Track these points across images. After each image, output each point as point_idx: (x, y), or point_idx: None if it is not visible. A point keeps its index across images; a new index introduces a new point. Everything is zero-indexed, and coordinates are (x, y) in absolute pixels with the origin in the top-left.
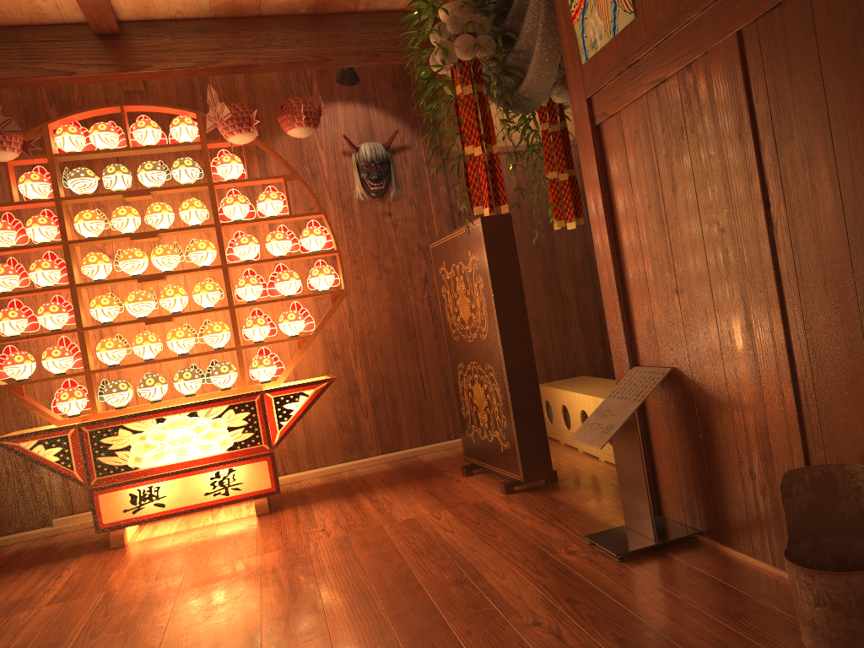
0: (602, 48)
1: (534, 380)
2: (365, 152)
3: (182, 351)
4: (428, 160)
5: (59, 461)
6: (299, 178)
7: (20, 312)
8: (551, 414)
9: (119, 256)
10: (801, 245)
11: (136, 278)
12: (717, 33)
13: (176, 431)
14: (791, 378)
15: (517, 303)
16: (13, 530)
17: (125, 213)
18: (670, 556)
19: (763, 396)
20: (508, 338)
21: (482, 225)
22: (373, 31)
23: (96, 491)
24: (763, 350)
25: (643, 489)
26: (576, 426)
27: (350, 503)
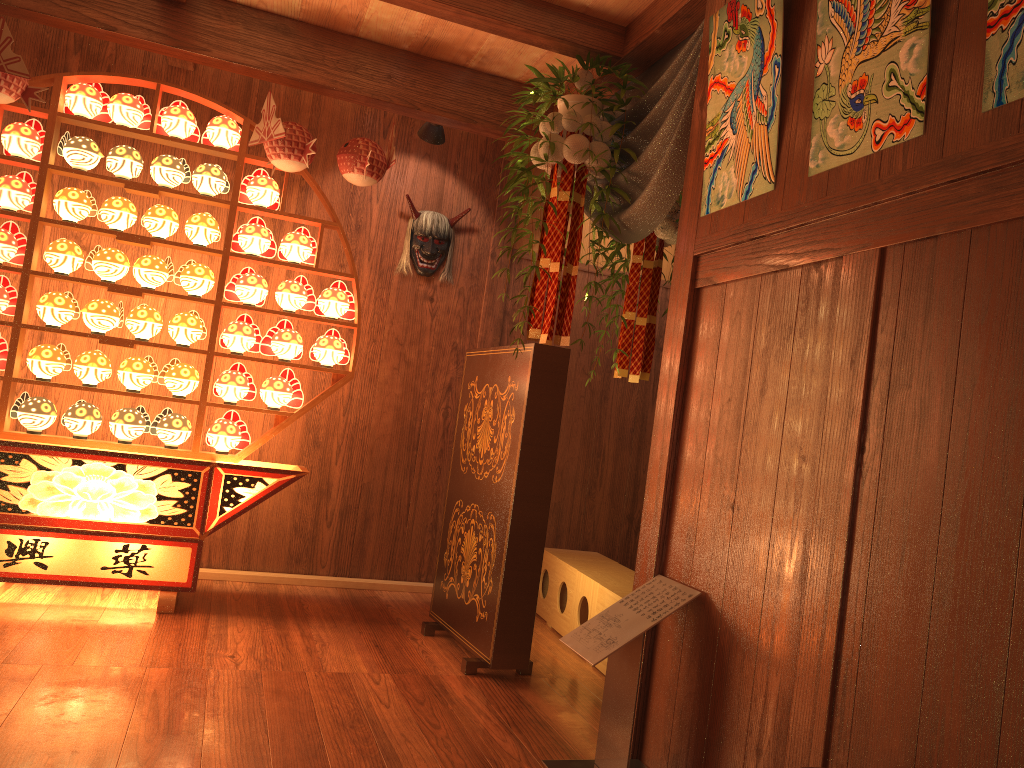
0: (728, 208)
1: (539, 549)
2: (426, 221)
3: (133, 387)
4: (494, 252)
5: None
6: (340, 229)
7: None
8: (546, 586)
9: (95, 253)
10: (887, 508)
11: (107, 284)
12: (859, 241)
13: (93, 481)
14: (833, 655)
15: (547, 453)
16: None
17: (120, 205)
18: None
19: (796, 663)
20: (524, 491)
21: (533, 353)
22: (477, 94)
23: None
24: (811, 611)
25: (628, 726)
26: (571, 612)
27: (276, 629)
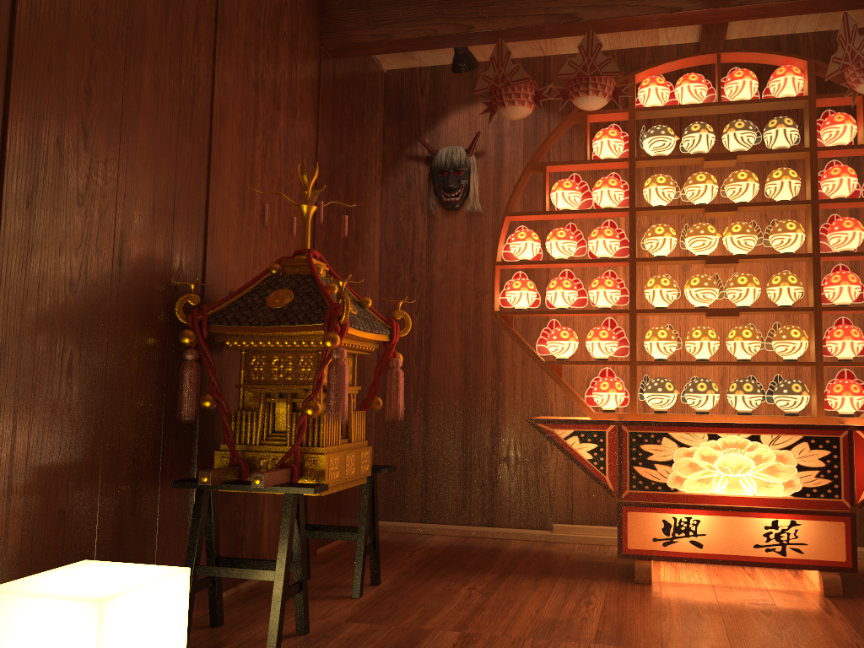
0: None
1: None
2: None
3: (744, 356)
4: None
5: (591, 459)
6: None
7: (573, 283)
8: None
9: (685, 232)
10: None
11: (704, 258)
12: None
13: (730, 455)
14: None
15: None
16: (511, 523)
17: (703, 179)
18: None
19: None
20: None
21: None
22: None
23: (626, 506)
24: None
25: None
26: None
27: None
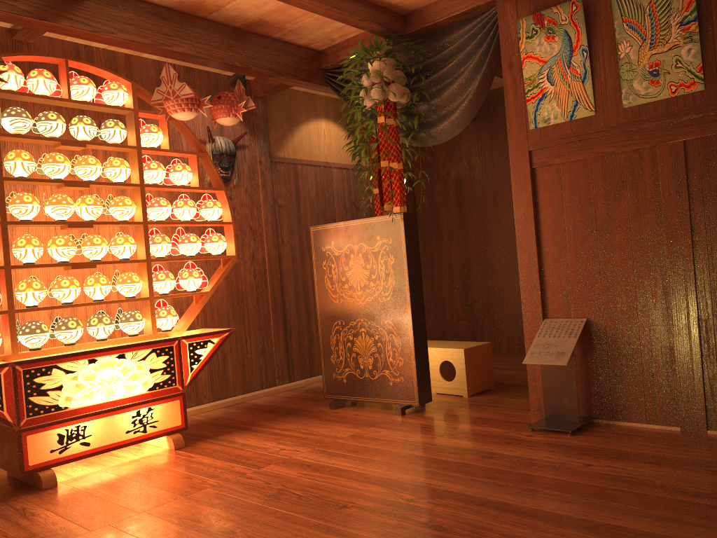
0: (555, 124)
1: (425, 332)
2: (221, 144)
3: (101, 297)
4: (260, 160)
5: None
6: (209, 157)
7: None
8: None
9: (44, 200)
10: (715, 251)
11: (66, 223)
12: (668, 137)
13: (105, 372)
14: (697, 319)
15: (418, 276)
16: None
17: (62, 159)
18: (594, 430)
19: (672, 330)
20: (414, 301)
21: (403, 219)
22: (280, 55)
23: (25, 432)
24: (677, 305)
25: (572, 392)
26: None
27: (261, 433)
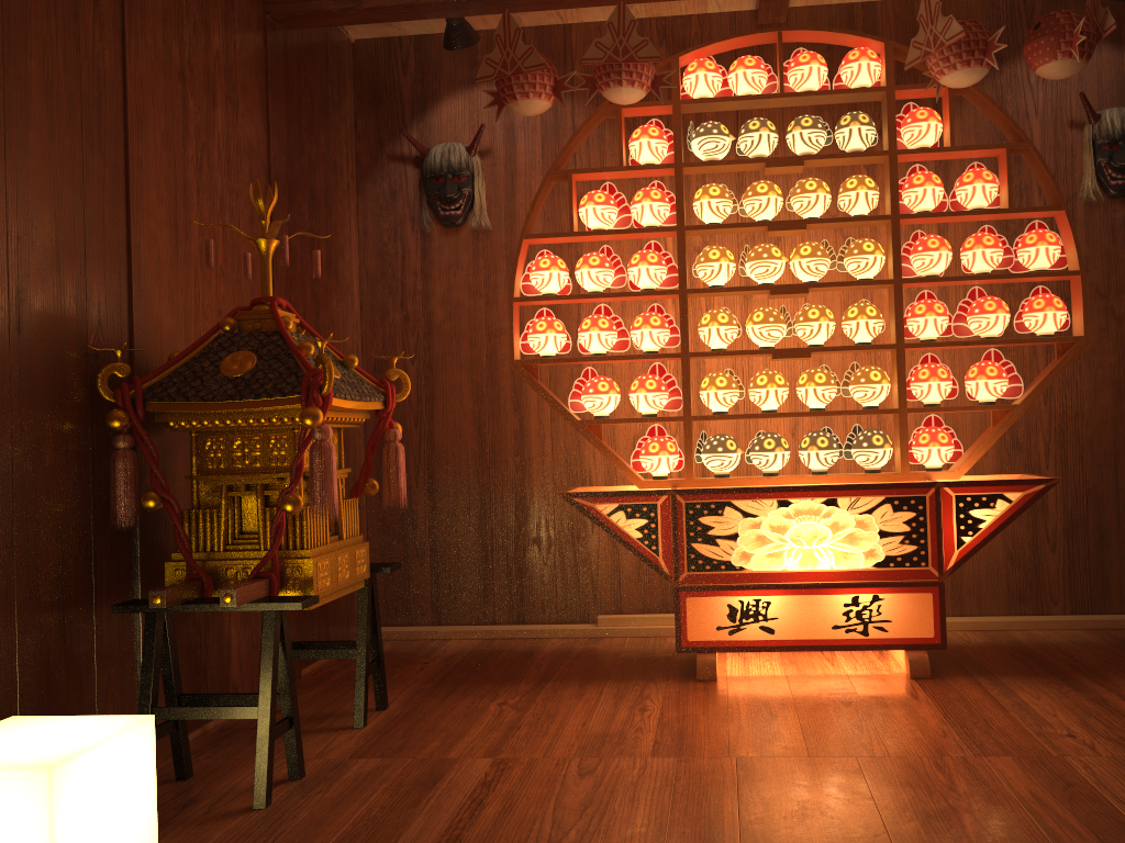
0: None
1: None
2: (1112, 122)
3: (818, 405)
4: None
5: (641, 538)
6: (1032, 149)
7: (611, 322)
8: None
9: (745, 255)
10: None
11: (768, 287)
12: None
13: (803, 524)
14: None
15: None
16: (546, 618)
17: (765, 190)
18: None
19: None
20: None
21: None
22: None
23: (684, 591)
24: None
25: None
26: None
27: (1080, 692)
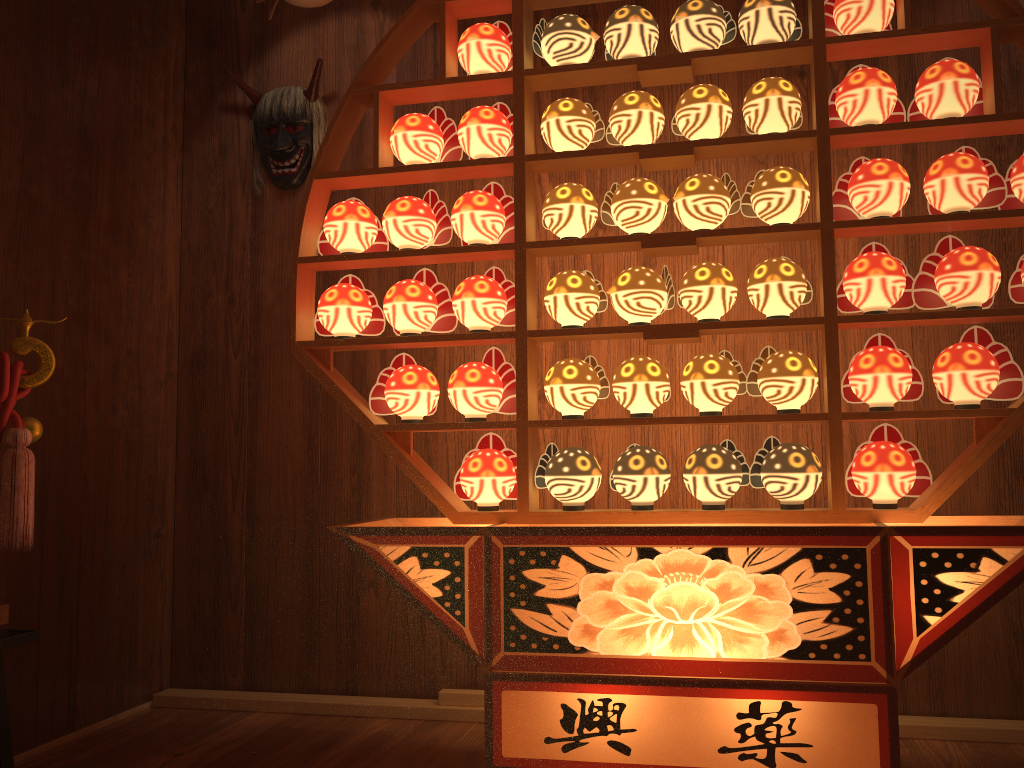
0: None
1: None
2: None
3: (710, 406)
4: None
5: (441, 598)
6: None
7: (426, 290)
8: None
9: (612, 197)
10: None
11: (638, 238)
12: None
13: (677, 585)
14: None
15: None
16: (381, 688)
17: (636, 101)
18: None
19: None
20: None
21: None
22: None
23: (499, 681)
24: None
25: None
26: None
27: None
